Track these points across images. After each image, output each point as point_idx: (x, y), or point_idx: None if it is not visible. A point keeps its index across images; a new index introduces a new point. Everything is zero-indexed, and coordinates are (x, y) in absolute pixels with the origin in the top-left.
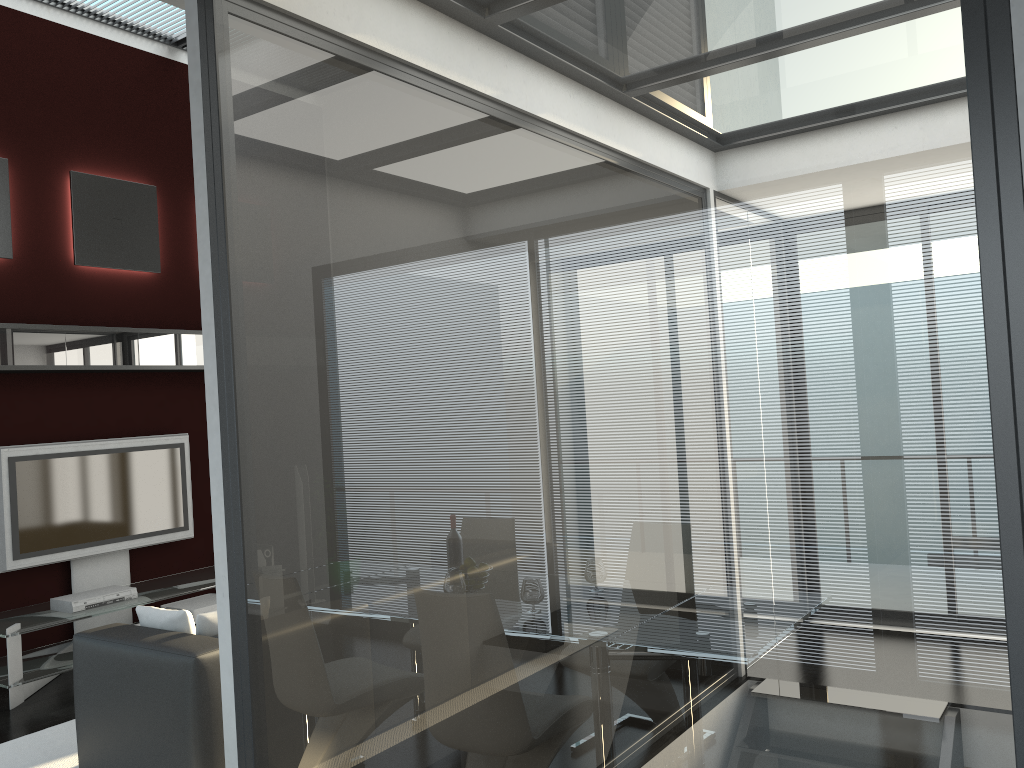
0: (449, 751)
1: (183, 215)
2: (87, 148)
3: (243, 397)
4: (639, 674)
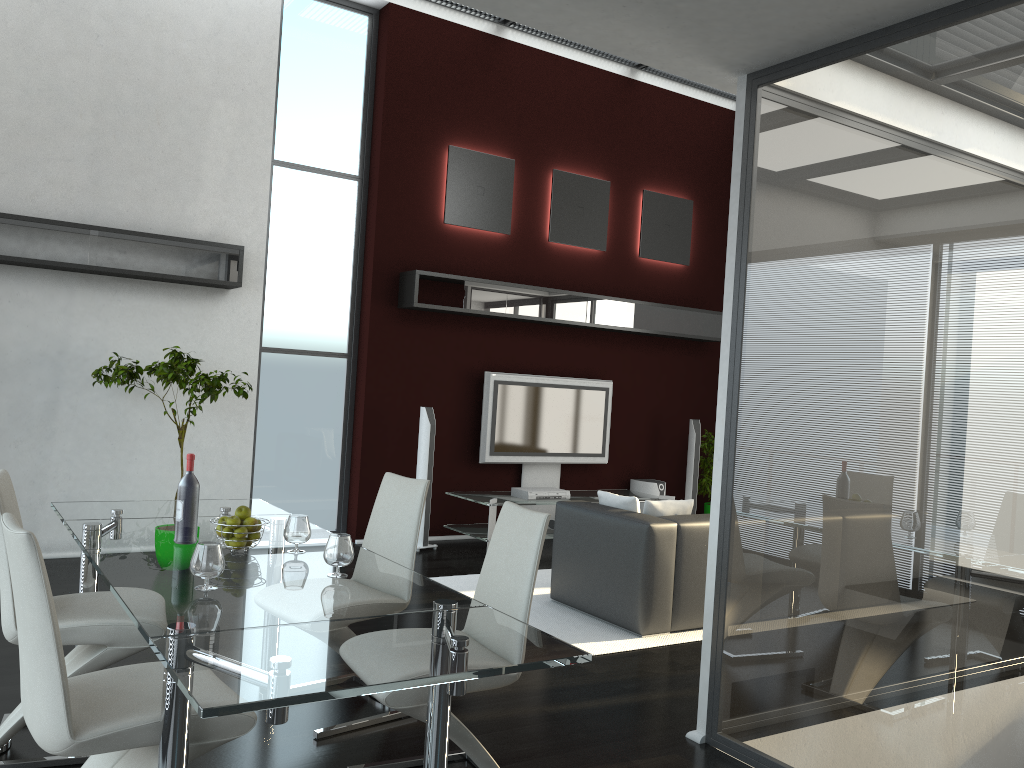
0: (866, 558)
1: (626, 205)
2: (565, 151)
3: (747, 339)
4: (1001, 517)
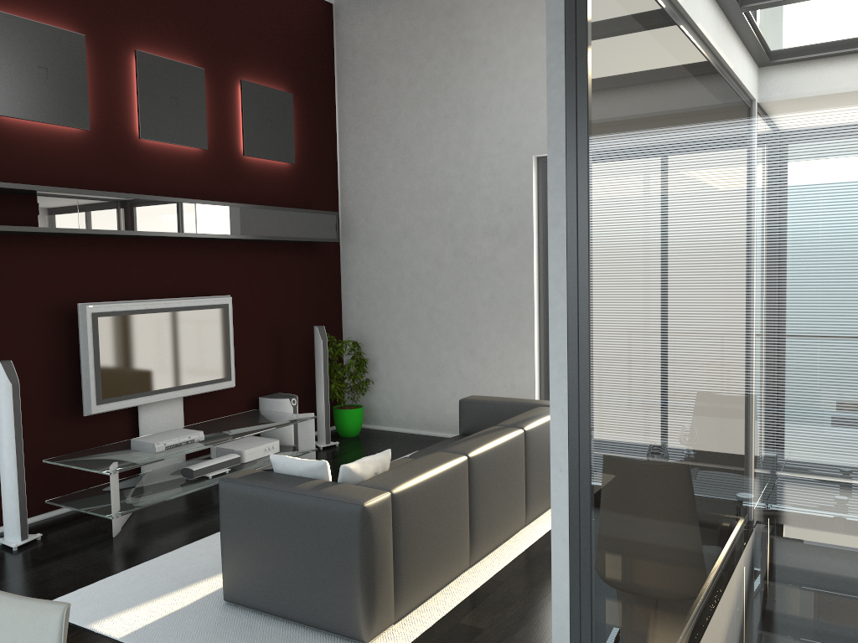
0: None
1: (224, 97)
2: (148, 29)
3: (601, 286)
4: None
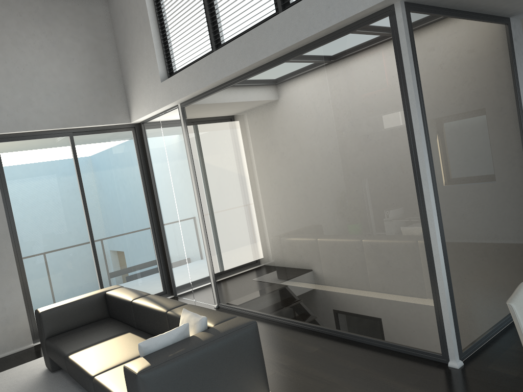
0: (484, 229)
1: None
2: None
3: (432, 148)
4: (504, 195)
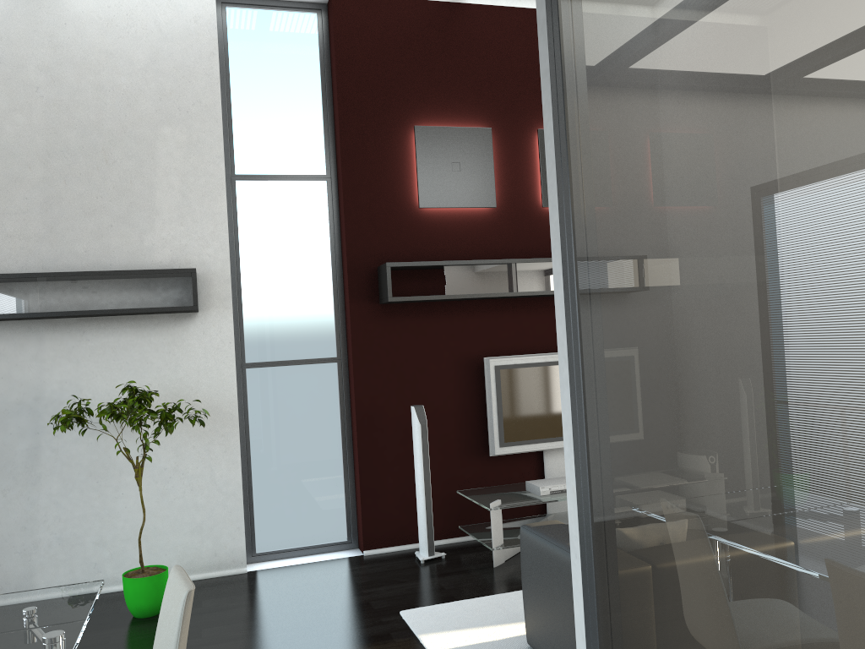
0: None
1: None
2: None
3: (587, 351)
4: None
